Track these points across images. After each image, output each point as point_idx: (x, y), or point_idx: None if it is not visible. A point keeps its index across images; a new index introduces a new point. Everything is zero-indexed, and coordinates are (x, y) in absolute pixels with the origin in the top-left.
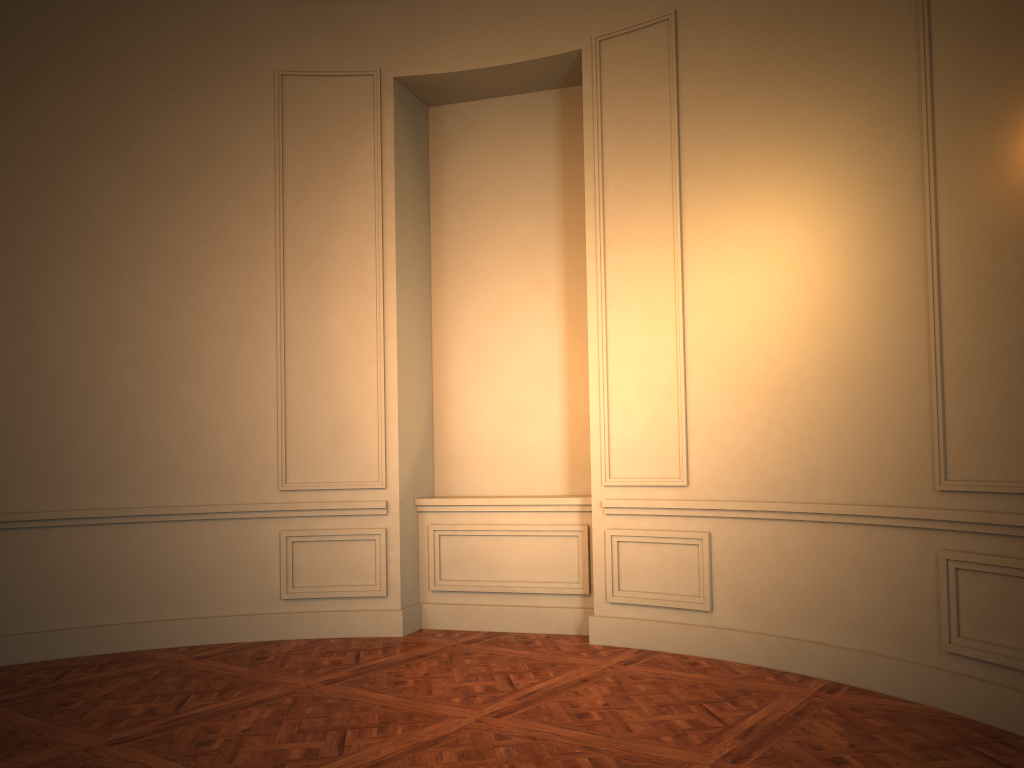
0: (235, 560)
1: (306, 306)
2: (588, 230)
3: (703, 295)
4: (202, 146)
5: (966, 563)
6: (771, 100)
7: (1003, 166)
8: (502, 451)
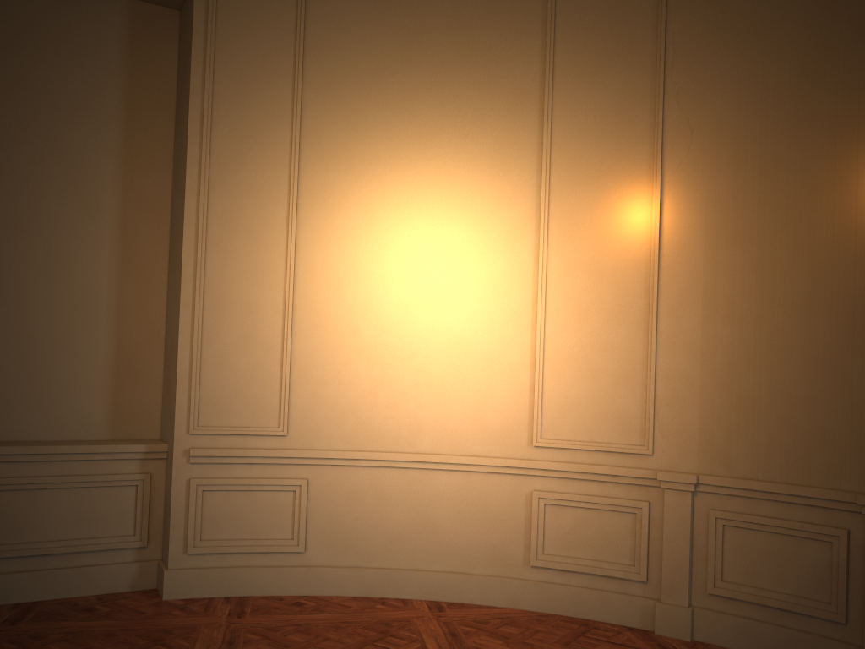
0: None
1: None
2: (190, 167)
3: (316, 259)
4: None
5: (555, 500)
6: (399, 104)
7: (607, 220)
8: (25, 389)
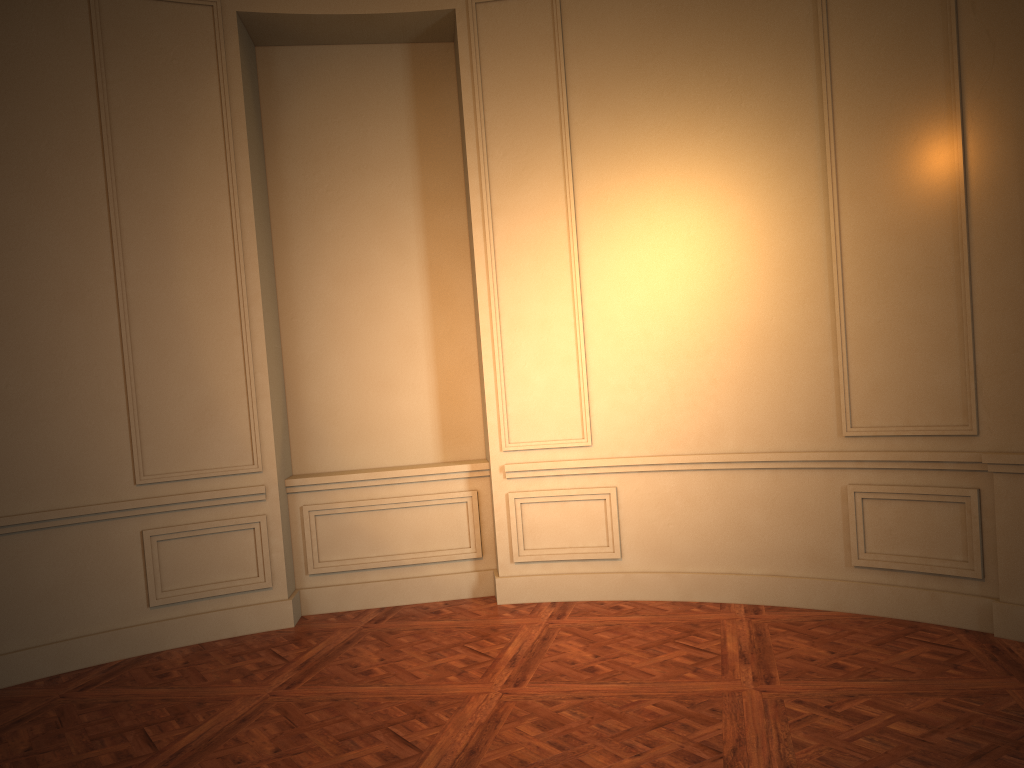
0: (89, 570)
1: (151, 271)
2: (473, 197)
3: (600, 266)
4: (1, 71)
5: (872, 493)
6: (665, 87)
7: (904, 171)
8: (368, 422)
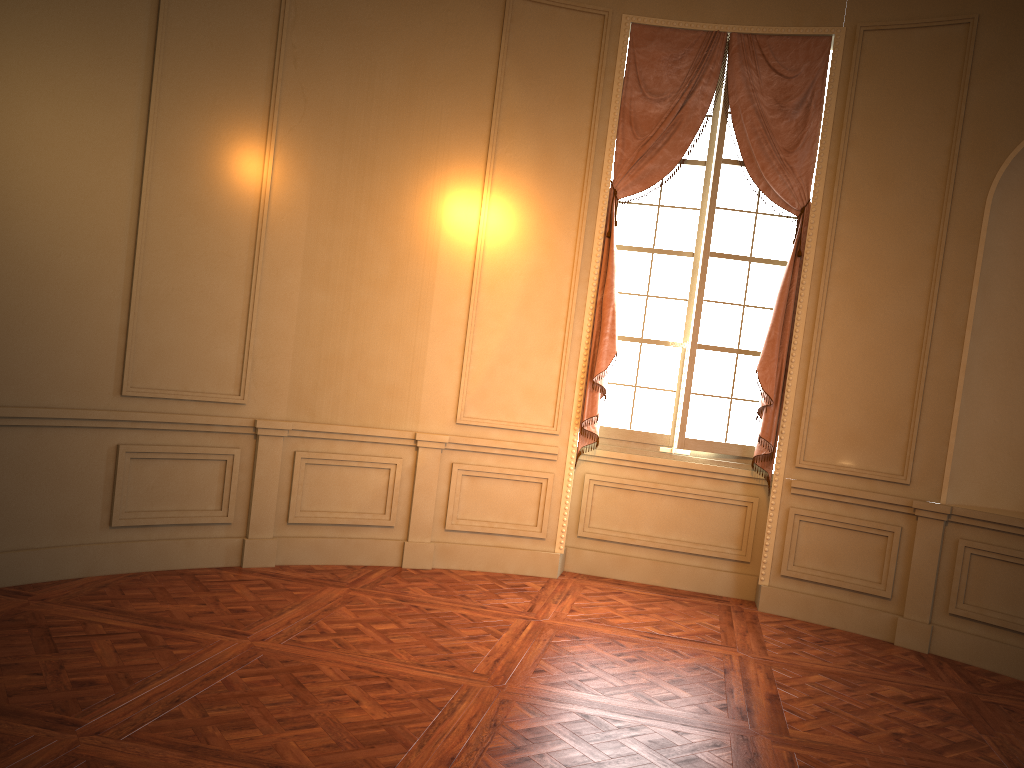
0: None
1: None
2: None
3: None
4: None
5: (143, 453)
6: None
7: (217, 161)
8: None
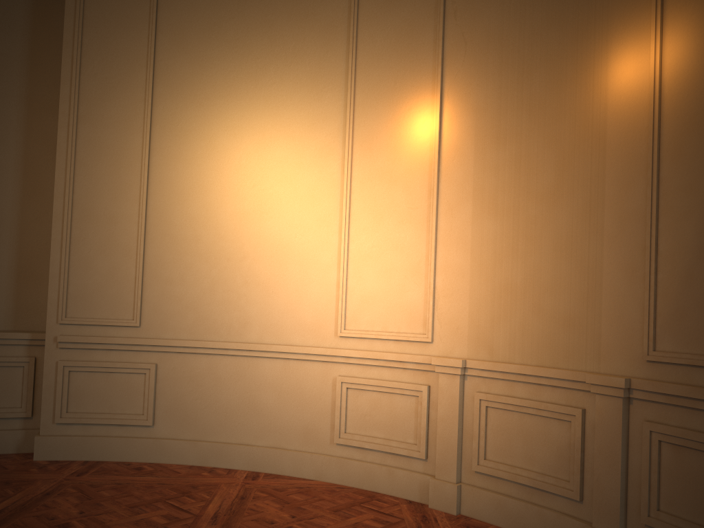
0: None
1: None
2: (62, 104)
3: (166, 178)
4: None
5: (355, 384)
6: (235, 44)
7: (399, 132)
8: None
